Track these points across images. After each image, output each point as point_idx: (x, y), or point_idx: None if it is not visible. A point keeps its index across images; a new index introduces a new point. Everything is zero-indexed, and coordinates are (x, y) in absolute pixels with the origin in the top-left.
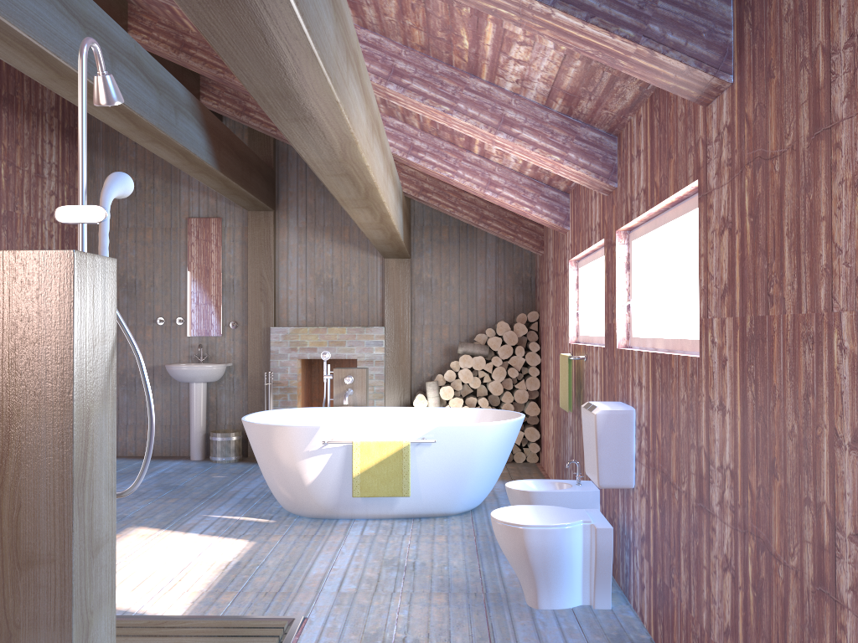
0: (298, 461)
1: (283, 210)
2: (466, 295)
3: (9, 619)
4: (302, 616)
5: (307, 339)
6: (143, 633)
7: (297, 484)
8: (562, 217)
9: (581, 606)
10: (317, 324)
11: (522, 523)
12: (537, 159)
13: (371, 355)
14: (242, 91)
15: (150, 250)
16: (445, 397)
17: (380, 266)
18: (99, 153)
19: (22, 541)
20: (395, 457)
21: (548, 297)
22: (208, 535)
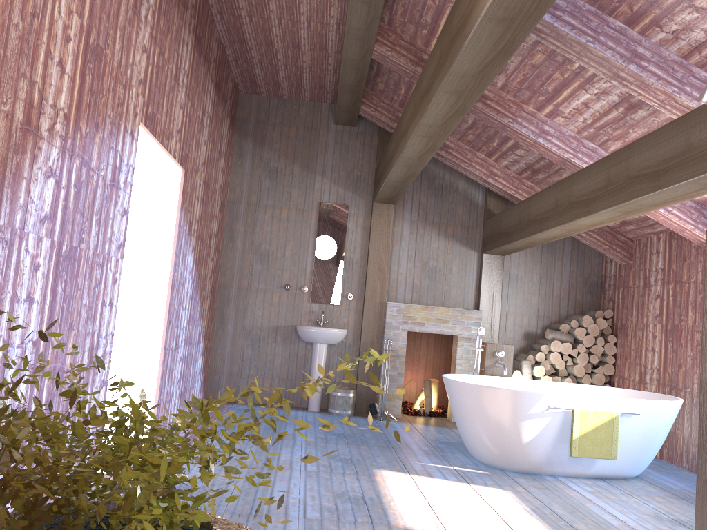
0: (520, 422)
1: (400, 205)
2: (544, 291)
3: None
4: None
5: (417, 315)
6: None
7: (515, 441)
8: None
9: None
10: (421, 303)
11: None
12: None
13: (470, 333)
14: None
15: (284, 226)
16: (537, 374)
17: (476, 260)
18: (248, 139)
19: None
20: (607, 425)
21: (645, 299)
22: (456, 481)
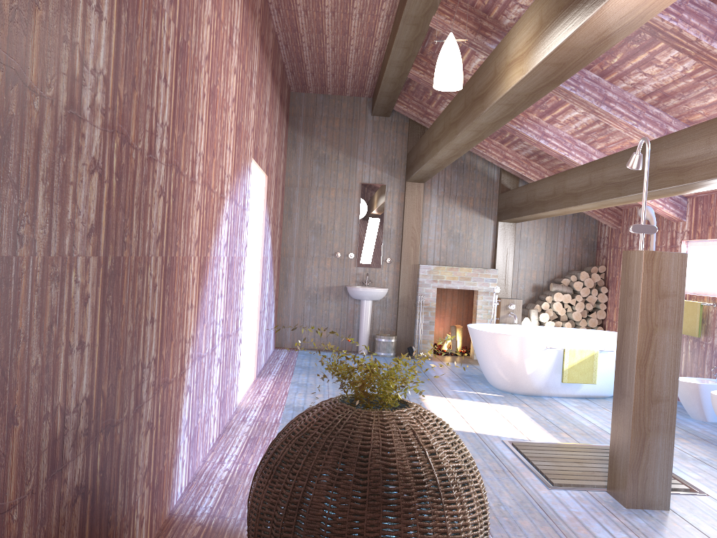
0: (525, 359)
1: (428, 182)
2: (549, 251)
3: (645, 427)
4: None
5: (444, 274)
6: (558, 449)
7: (521, 373)
8: (682, 213)
9: None
10: (447, 264)
11: None
12: None
13: (488, 288)
14: None
15: (332, 204)
16: (543, 320)
17: (493, 227)
18: (299, 132)
19: (653, 390)
20: (589, 359)
21: None
22: (479, 402)
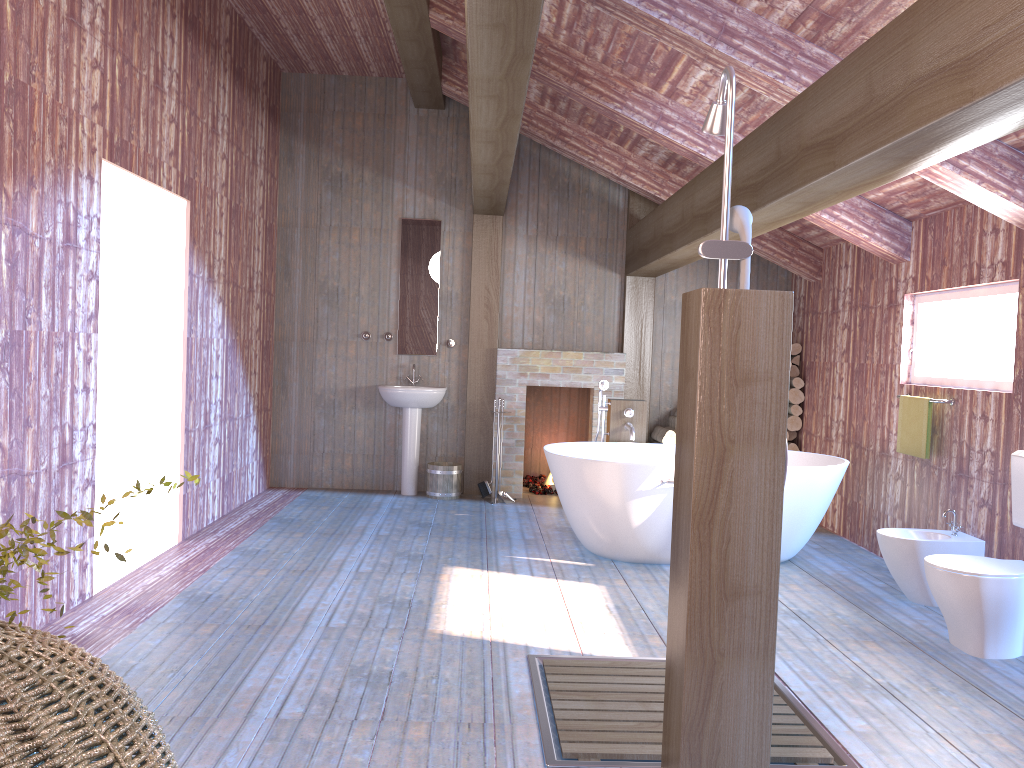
0: (628, 501)
1: (511, 215)
2: None
3: (713, 648)
4: None
5: (538, 364)
6: (622, 673)
7: (623, 525)
8: (903, 246)
9: (1023, 657)
10: (545, 347)
11: (977, 572)
12: (973, 193)
13: (610, 384)
14: (548, 85)
15: (356, 254)
16: None
17: (619, 284)
18: (299, 137)
19: (729, 573)
20: None
21: (833, 330)
22: (542, 577)
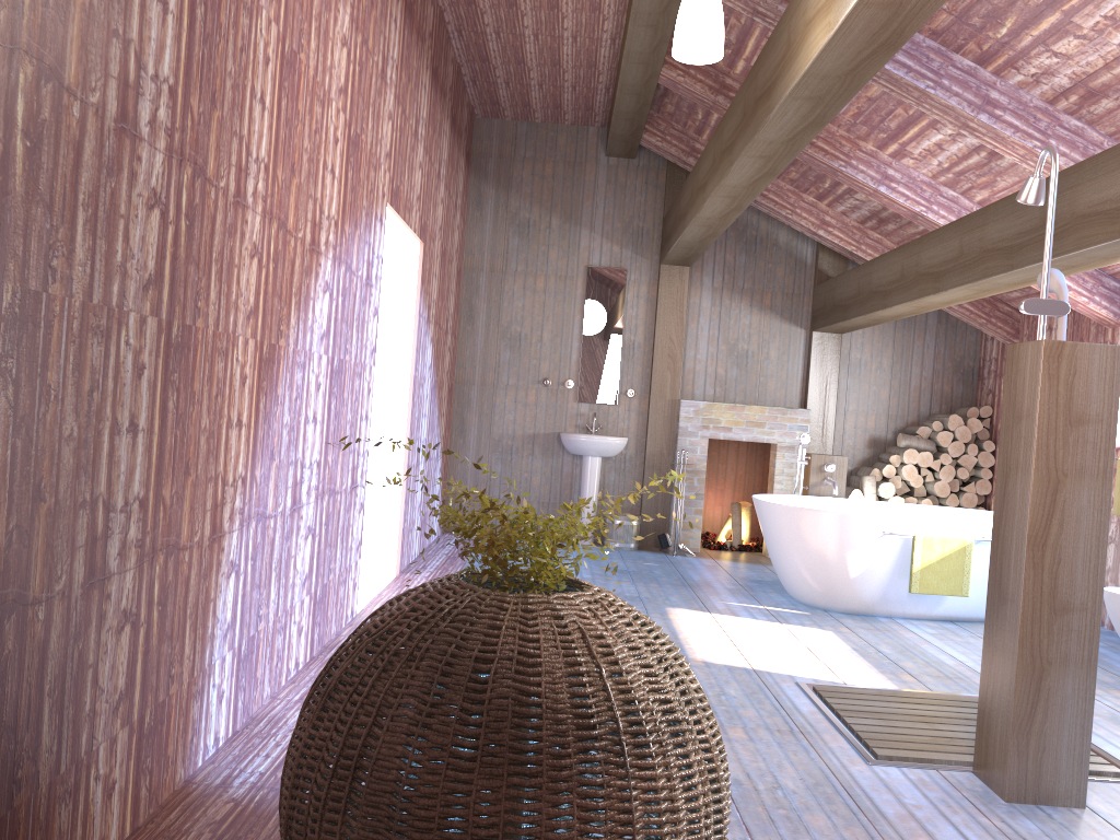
0: (848, 551)
1: (697, 266)
2: (898, 381)
3: (1042, 656)
4: None
5: (721, 417)
6: (894, 700)
7: (841, 575)
8: None
9: None
10: (726, 400)
11: None
12: None
13: (793, 441)
14: None
15: (540, 300)
16: (884, 494)
17: (804, 340)
18: (488, 182)
19: (1058, 591)
20: (957, 554)
21: None
22: (767, 621)
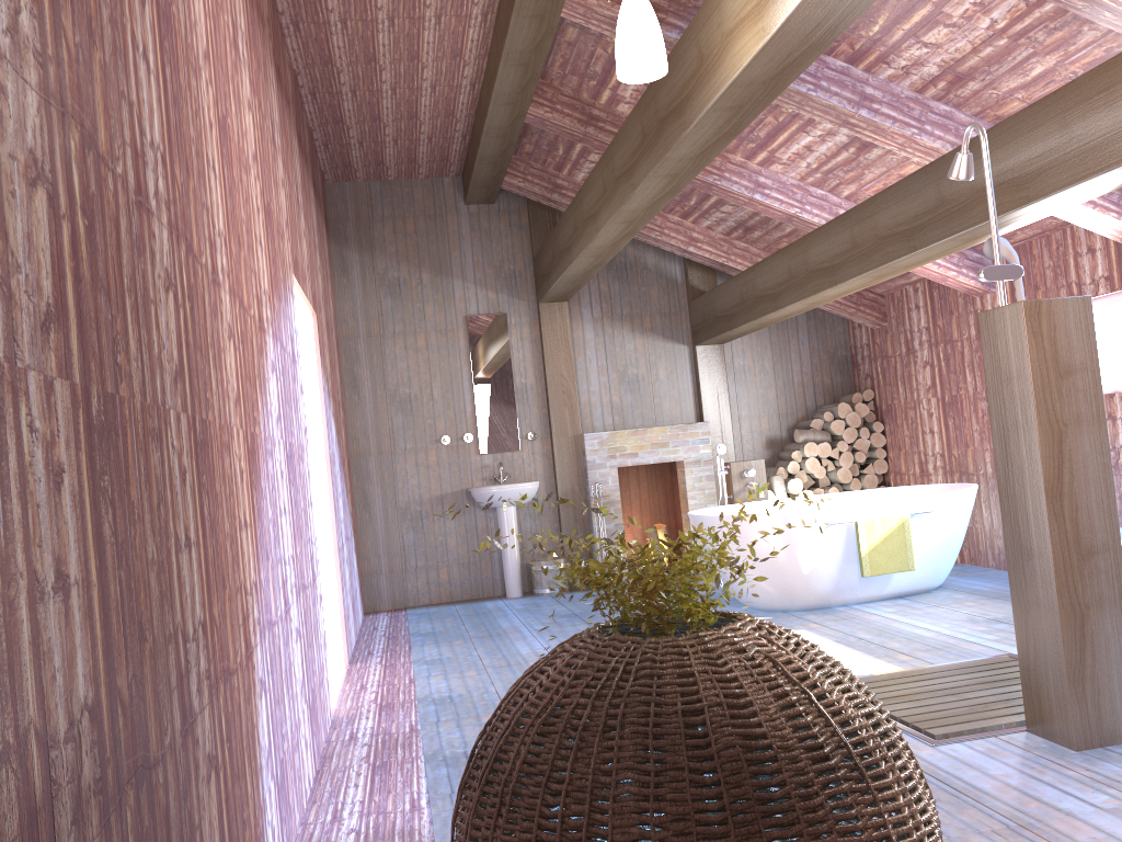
0: (797, 549)
1: (574, 300)
2: (782, 380)
3: (1080, 602)
4: (1009, 653)
5: (626, 444)
6: (909, 680)
7: (795, 573)
8: None
9: None
10: (626, 427)
11: None
12: (1086, 217)
13: (698, 454)
14: None
15: (424, 357)
16: (794, 490)
17: (688, 355)
18: (350, 246)
19: (1081, 536)
20: (897, 531)
21: (911, 369)
22: None
